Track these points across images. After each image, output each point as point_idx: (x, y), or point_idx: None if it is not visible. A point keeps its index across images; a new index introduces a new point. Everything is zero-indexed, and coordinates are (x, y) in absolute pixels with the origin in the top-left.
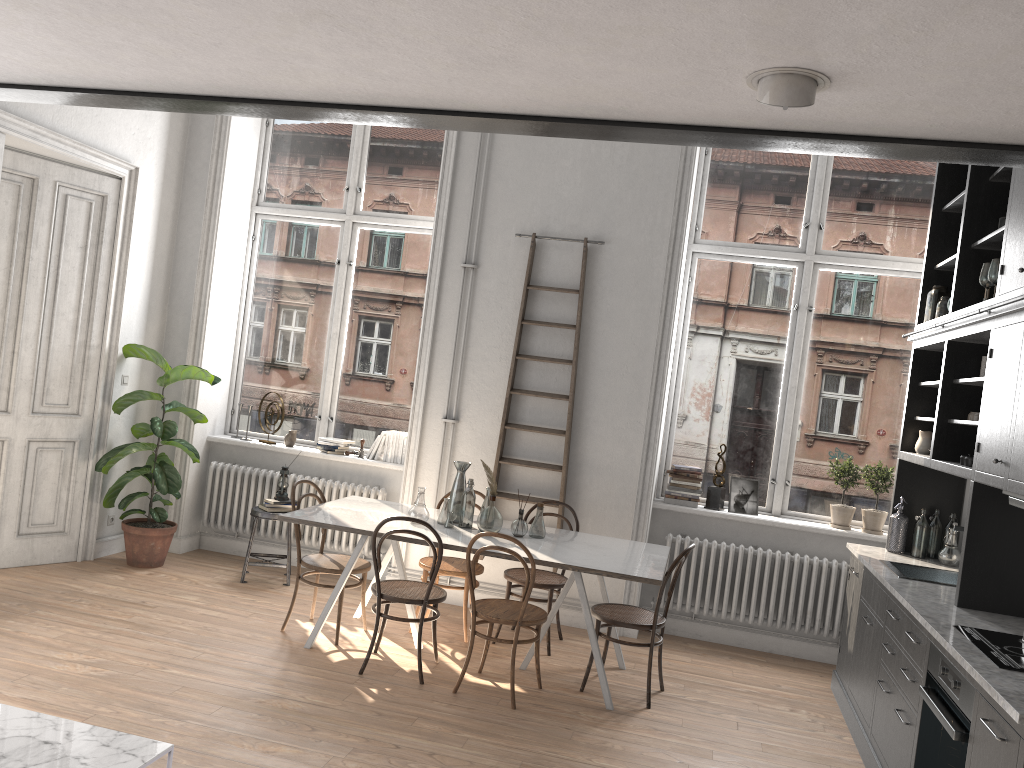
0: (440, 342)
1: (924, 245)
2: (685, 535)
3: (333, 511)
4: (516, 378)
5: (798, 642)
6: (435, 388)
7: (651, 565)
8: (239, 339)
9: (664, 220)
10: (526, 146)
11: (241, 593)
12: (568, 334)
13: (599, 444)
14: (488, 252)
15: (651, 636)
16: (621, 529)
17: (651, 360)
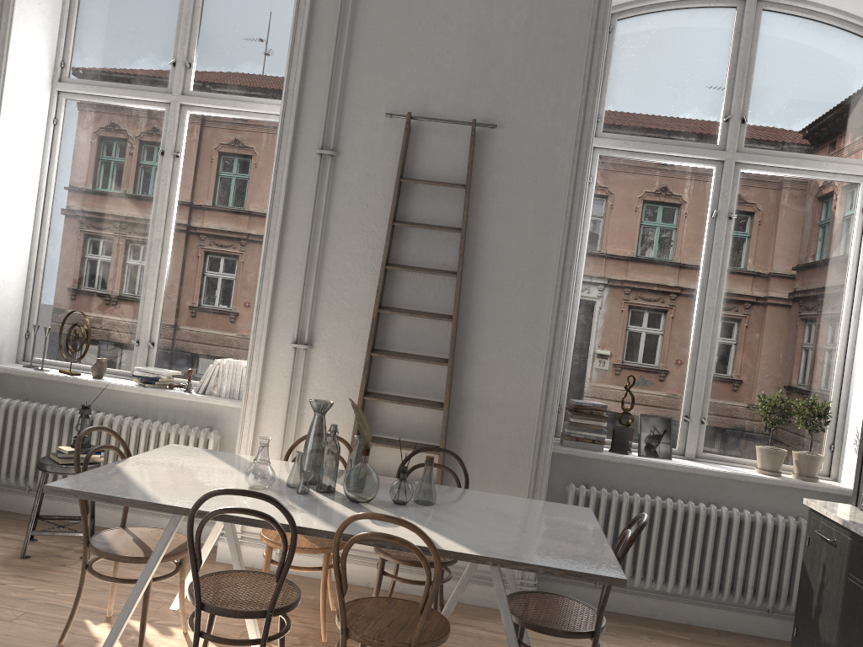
0: (289, 248)
1: (860, 144)
2: (587, 484)
3: (136, 472)
4: (385, 293)
5: (721, 611)
6: (282, 305)
7: (593, 547)
8: (36, 246)
9: (570, 100)
10: (399, 6)
11: (16, 577)
12: (450, 239)
13: (488, 375)
14: (351, 136)
15: (593, 646)
16: (515, 480)
17: (553, 272)
